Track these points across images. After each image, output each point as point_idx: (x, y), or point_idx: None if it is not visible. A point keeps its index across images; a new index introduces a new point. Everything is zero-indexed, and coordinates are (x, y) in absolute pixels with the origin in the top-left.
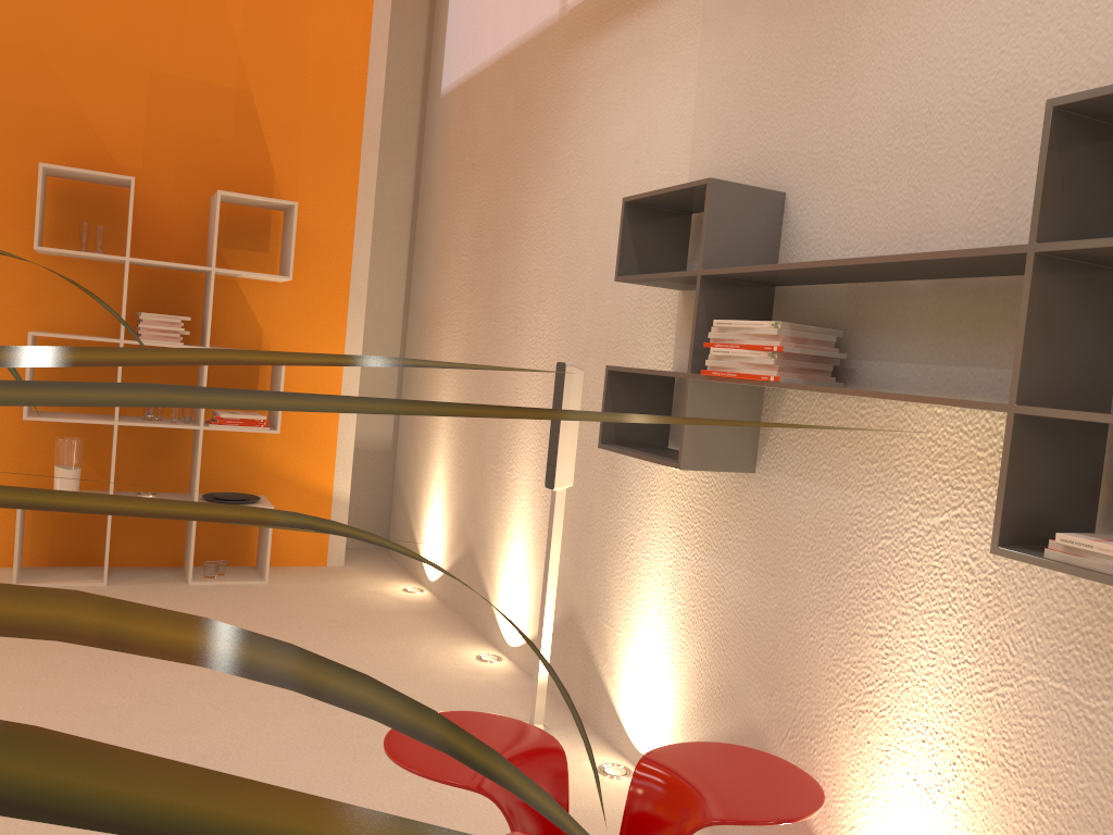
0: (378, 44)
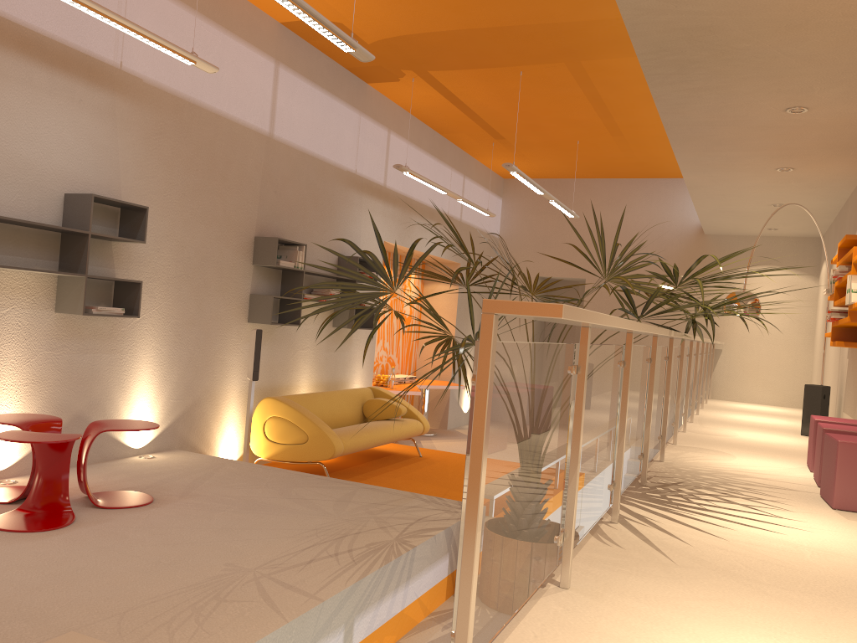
0: None
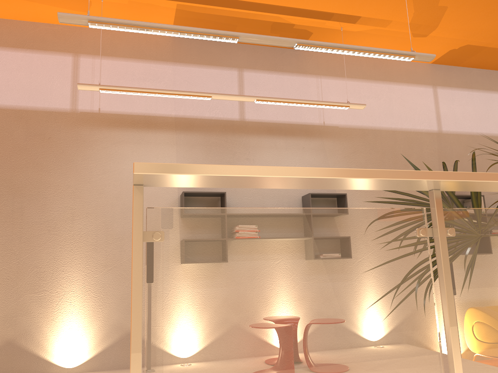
0: None
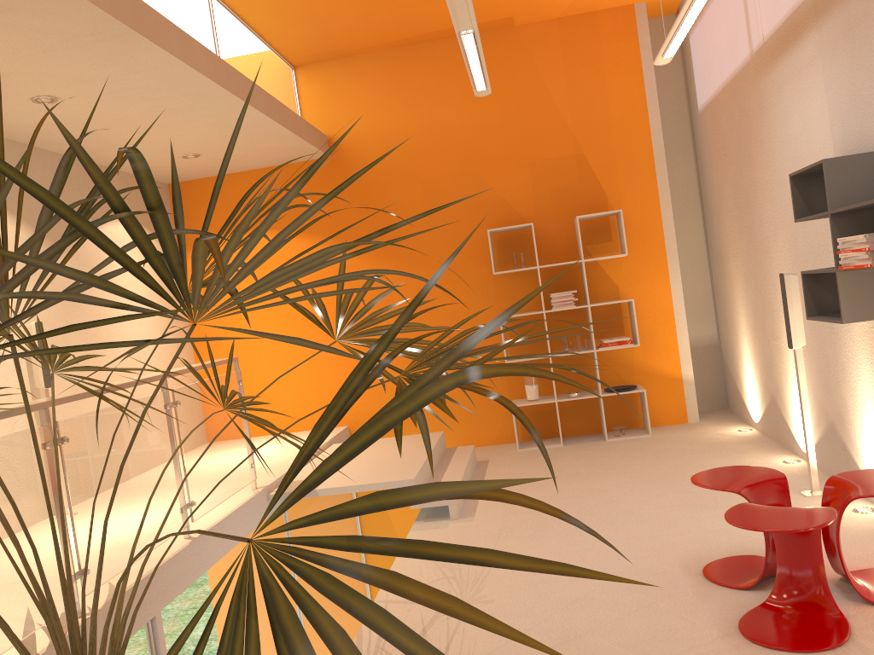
0: (651, 96)
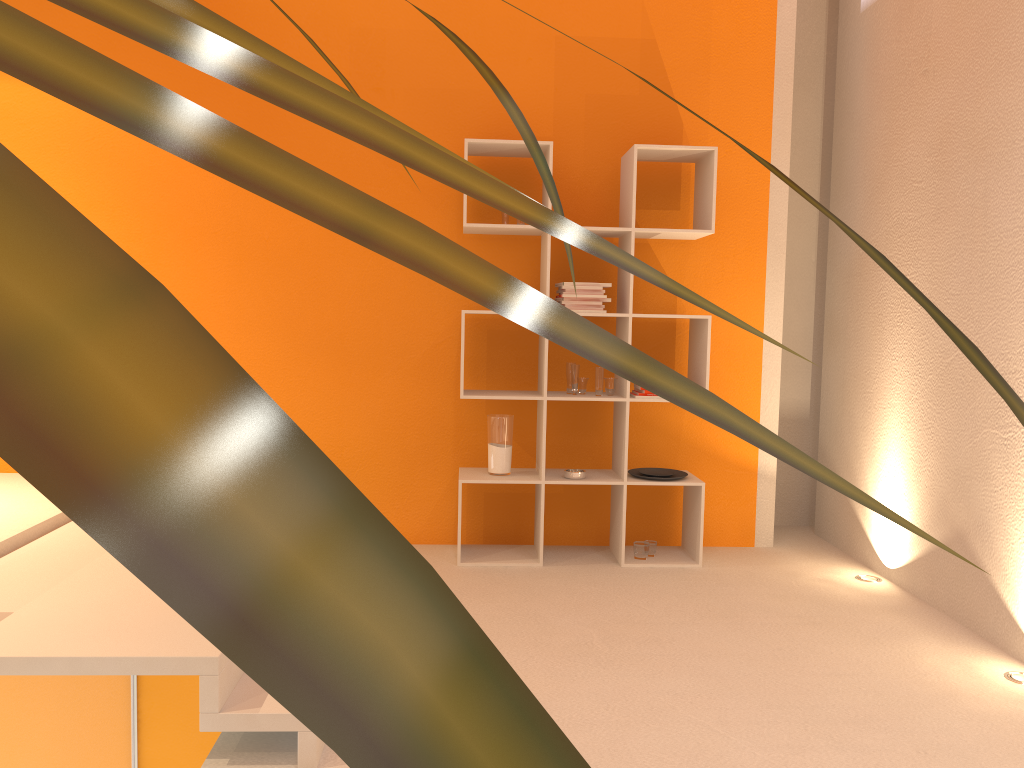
0: None
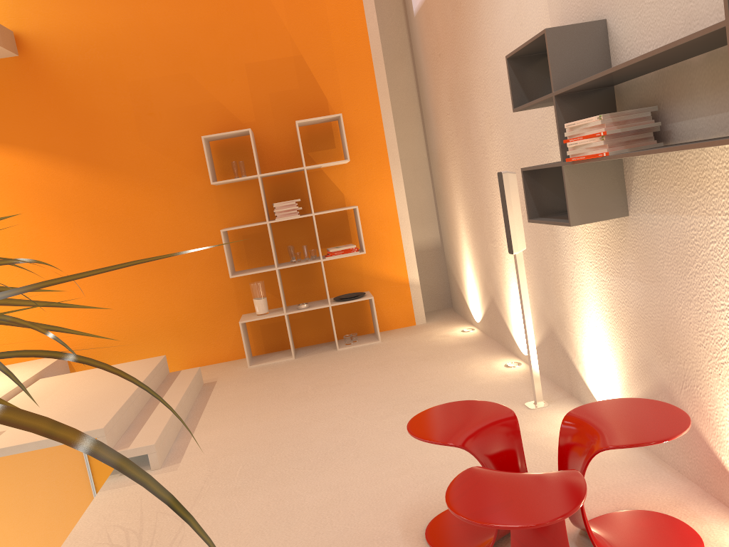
0: None
